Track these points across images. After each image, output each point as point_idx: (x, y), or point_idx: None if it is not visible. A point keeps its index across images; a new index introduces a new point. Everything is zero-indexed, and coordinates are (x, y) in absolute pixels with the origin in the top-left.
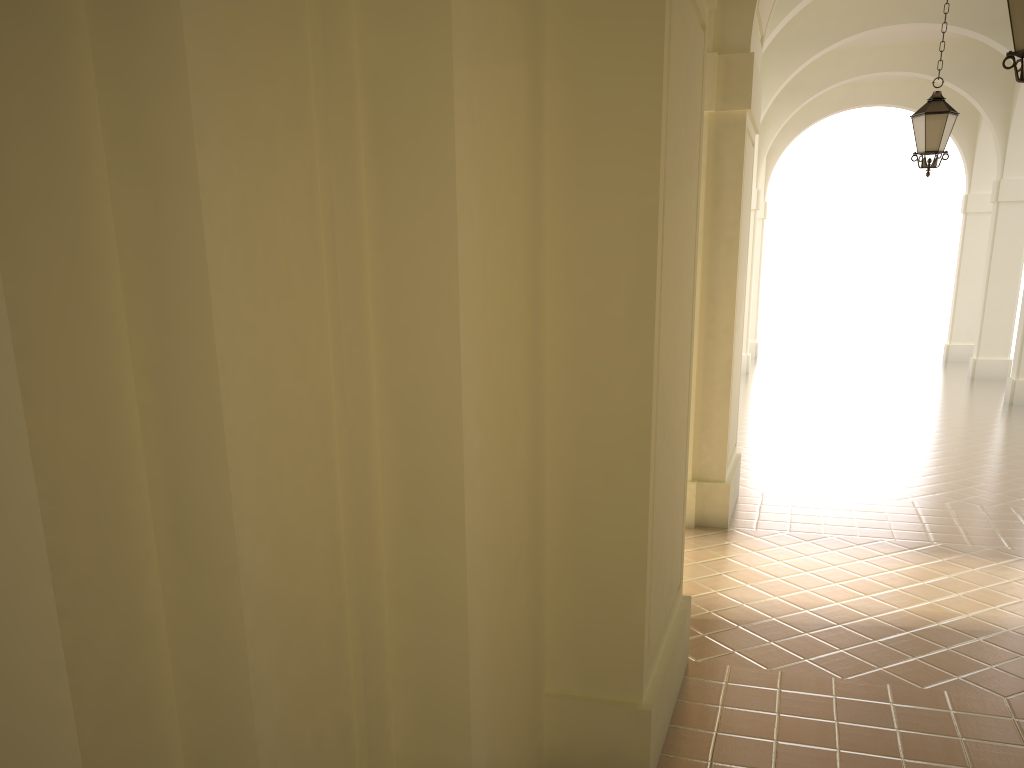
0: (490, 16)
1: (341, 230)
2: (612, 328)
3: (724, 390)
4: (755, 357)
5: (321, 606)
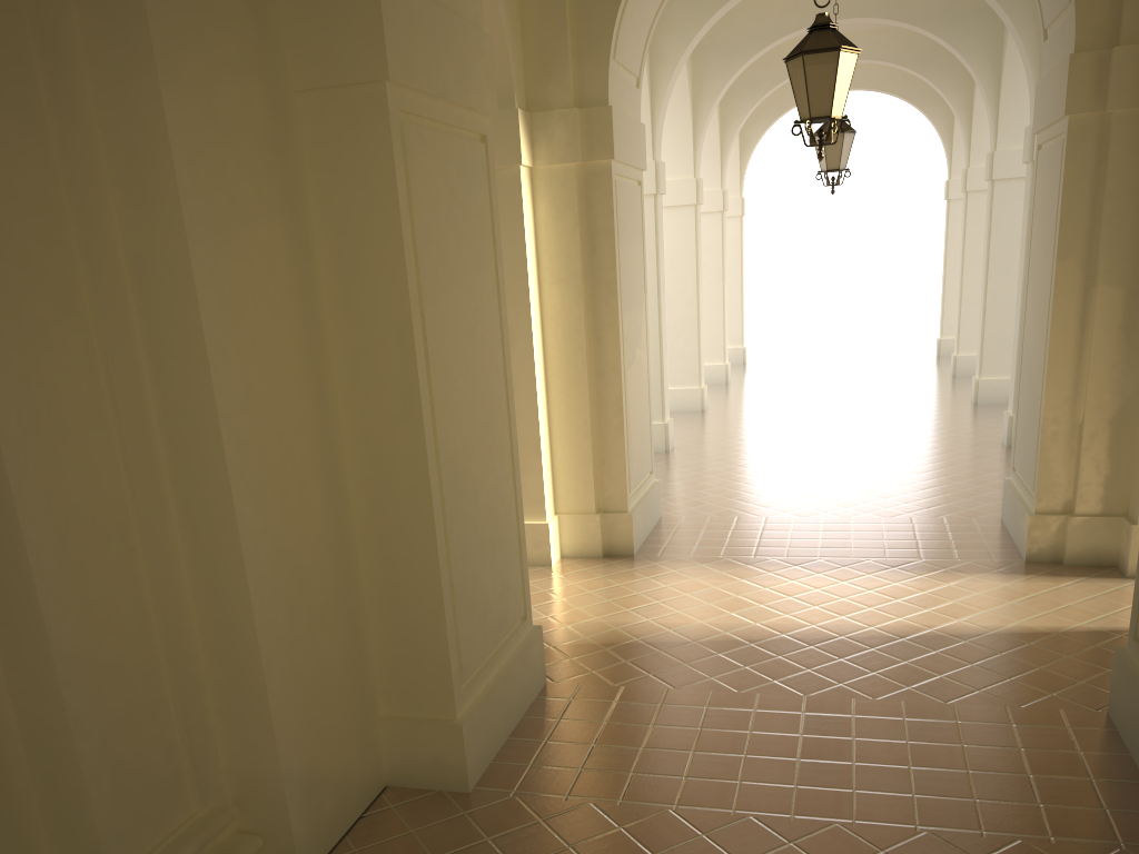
0: (231, 198)
1: (119, 377)
2: (391, 415)
3: (618, 425)
4: (743, 363)
5: (133, 657)
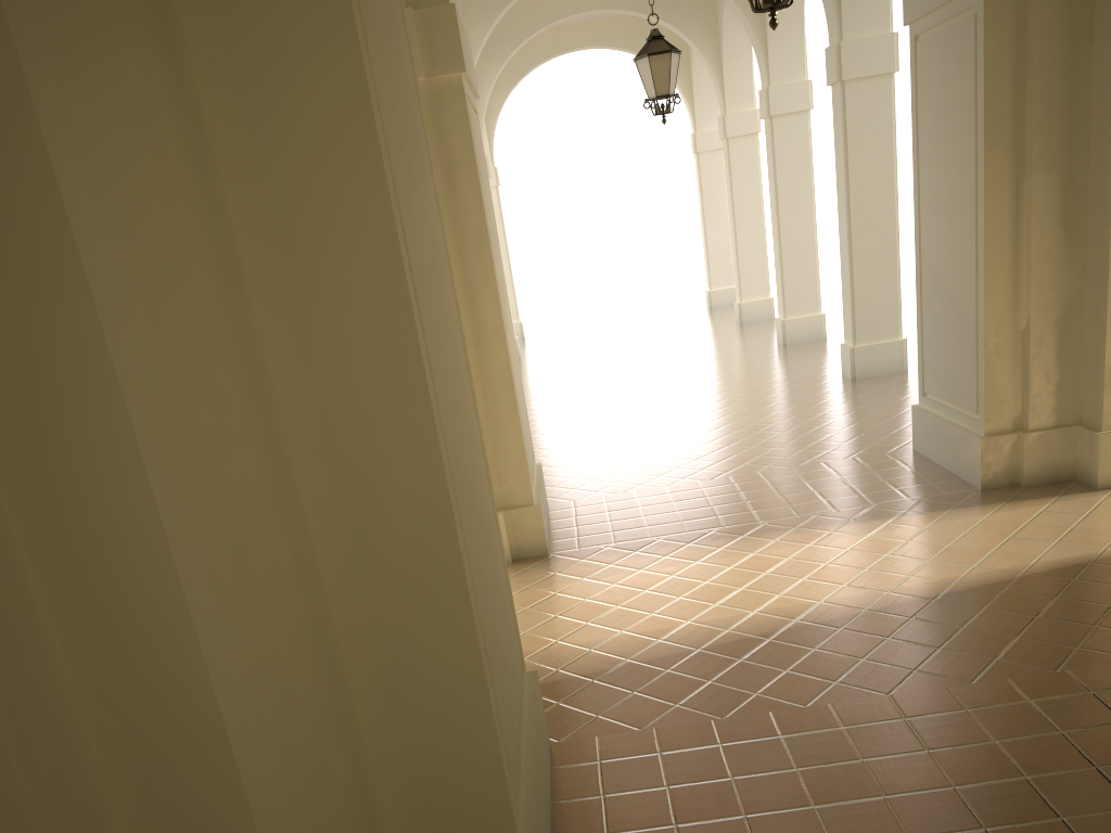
0: None
1: None
2: (372, 398)
3: (510, 402)
4: (522, 338)
5: None
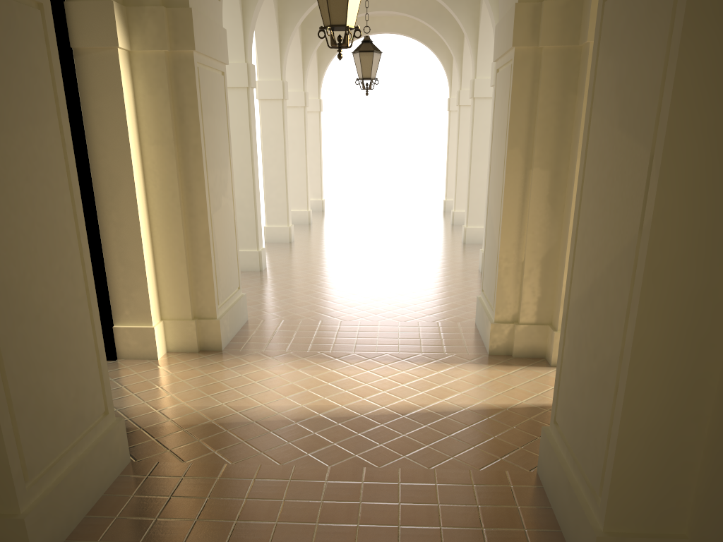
0: None
1: None
2: None
3: (207, 254)
4: (322, 210)
5: None
